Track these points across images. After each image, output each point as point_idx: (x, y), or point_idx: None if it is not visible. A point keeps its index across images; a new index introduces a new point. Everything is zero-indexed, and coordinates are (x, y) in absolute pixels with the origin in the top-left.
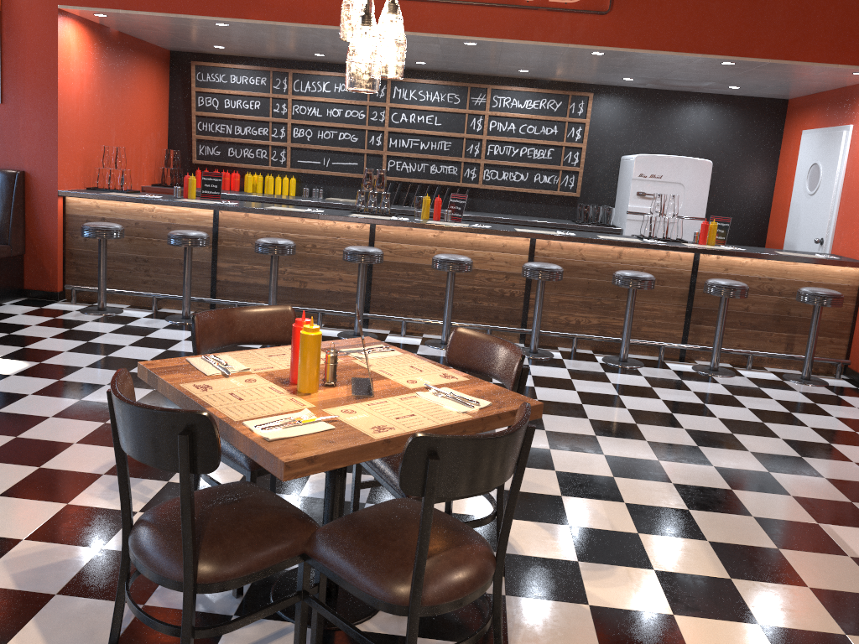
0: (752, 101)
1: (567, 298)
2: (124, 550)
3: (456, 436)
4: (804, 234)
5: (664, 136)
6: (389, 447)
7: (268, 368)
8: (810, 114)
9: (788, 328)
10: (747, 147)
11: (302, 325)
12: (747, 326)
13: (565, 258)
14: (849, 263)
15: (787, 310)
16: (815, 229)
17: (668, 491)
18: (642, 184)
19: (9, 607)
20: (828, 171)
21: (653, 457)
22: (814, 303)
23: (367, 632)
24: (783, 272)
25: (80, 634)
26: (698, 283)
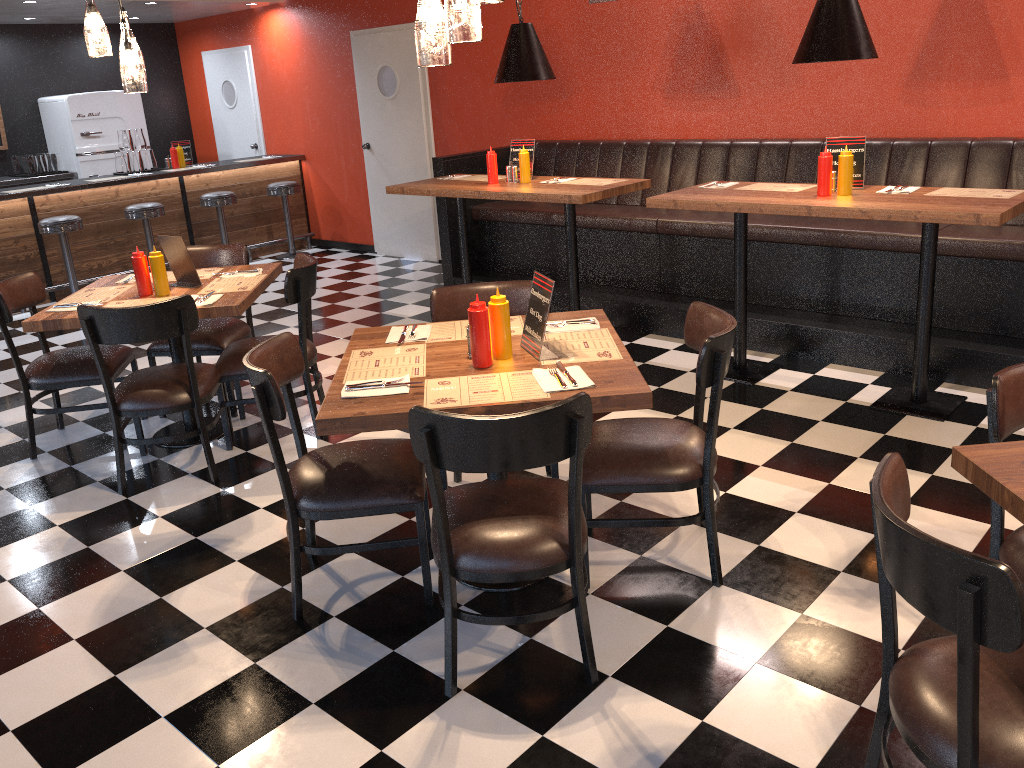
0: (144, 27)
1: (83, 246)
2: (117, 422)
3: (304, 266)
4: (237, 143)
5: (74, 72)
6: (256, 293)
7: (108, 298)
8: (204, 37)
9: (265, 220)
10: (154, 72)
11: (141, 256)
12: (237, 227)
13: (69, 208)
14: (291, 158)
15: (260, 206)
16: (247, 137)
17: (295, 330)
18: (84, 124)
19: (14, 521)
20: (242, 86)
21: (264, 321)
22: (284, 193)
23: (240, 429)
24: (249, 177)
25: (88, 501)
26: (190, 202)
